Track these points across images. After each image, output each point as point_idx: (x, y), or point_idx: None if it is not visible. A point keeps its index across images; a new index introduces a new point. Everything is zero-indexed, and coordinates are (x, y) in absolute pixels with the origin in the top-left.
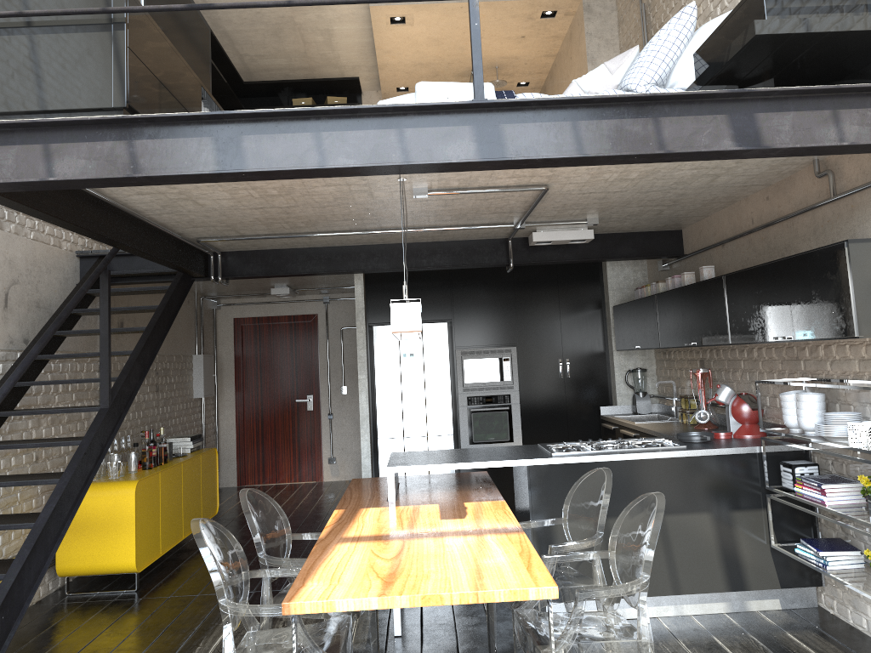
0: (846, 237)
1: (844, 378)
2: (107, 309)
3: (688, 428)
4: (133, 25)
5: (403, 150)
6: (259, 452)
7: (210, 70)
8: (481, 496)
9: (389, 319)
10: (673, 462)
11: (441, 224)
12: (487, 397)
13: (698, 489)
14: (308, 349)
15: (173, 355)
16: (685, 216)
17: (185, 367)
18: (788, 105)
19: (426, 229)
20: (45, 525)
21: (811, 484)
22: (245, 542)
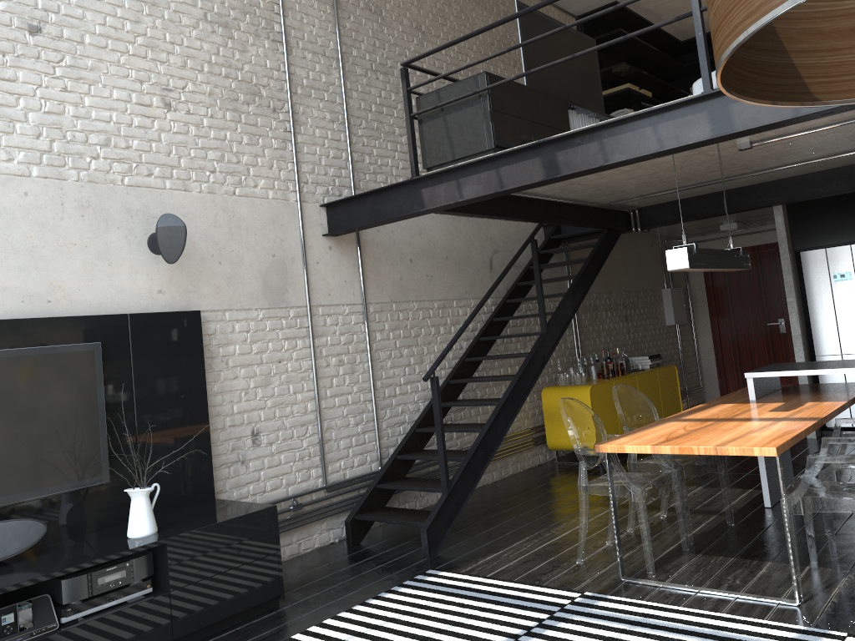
0: None
1: None
2: (537, 266)
3: None
4: (494, 94)
5: (658, 140)
6: (738, 372)
7: (598, 73)
8: (833, 398)
9: (814, 244)
10: None
11: (812, 157)
12: None
13: None
14: (774, 276)
15: (640, 291)
16: None
17: (654, 300)
18: None
19: (798, 164)
20: (504, 403)
21: None
22: None
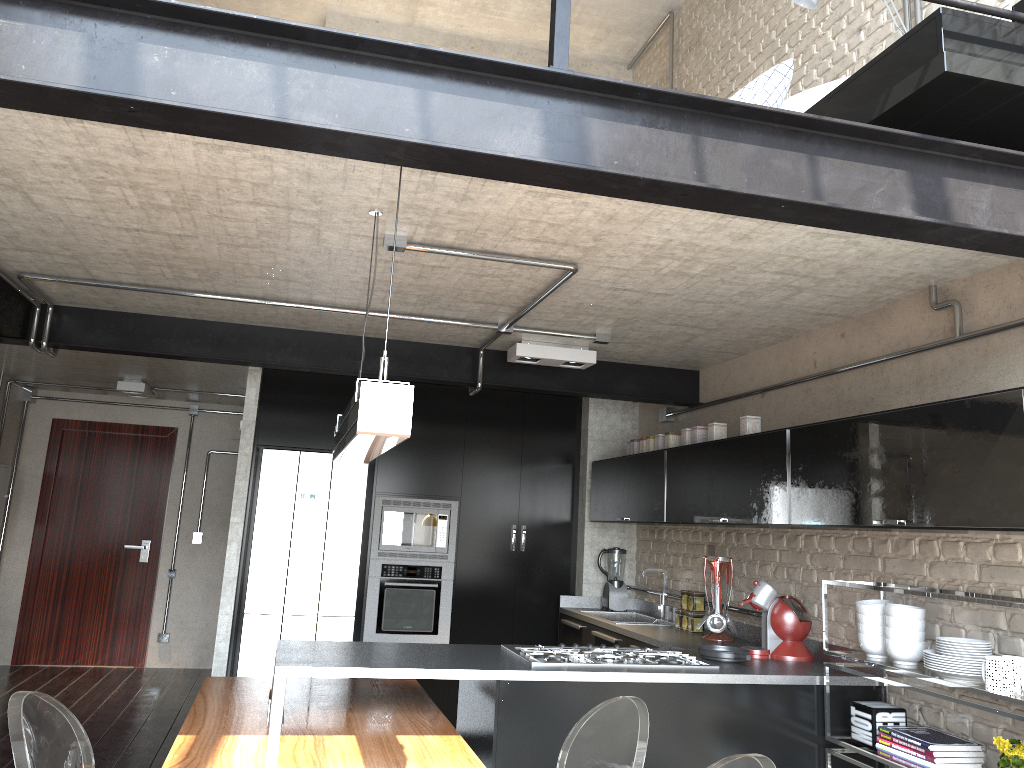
0: (973, 393)
1: (952, 589)
2: None
3: (696, 638)
4: None
5: (424, 124)
6: (55, 617)
7: None
8: (421, 724)
9: (288, 441)
10: (705, 690)
11: (399, 310)
12: (410, 567)
13: (736, 734)
14: (155, 475)
15: None
16: (717, 350)
17: None
18: (987, 174)
19: (376, 313)
20: None
21: (907, 741)
22: (6, 761)
